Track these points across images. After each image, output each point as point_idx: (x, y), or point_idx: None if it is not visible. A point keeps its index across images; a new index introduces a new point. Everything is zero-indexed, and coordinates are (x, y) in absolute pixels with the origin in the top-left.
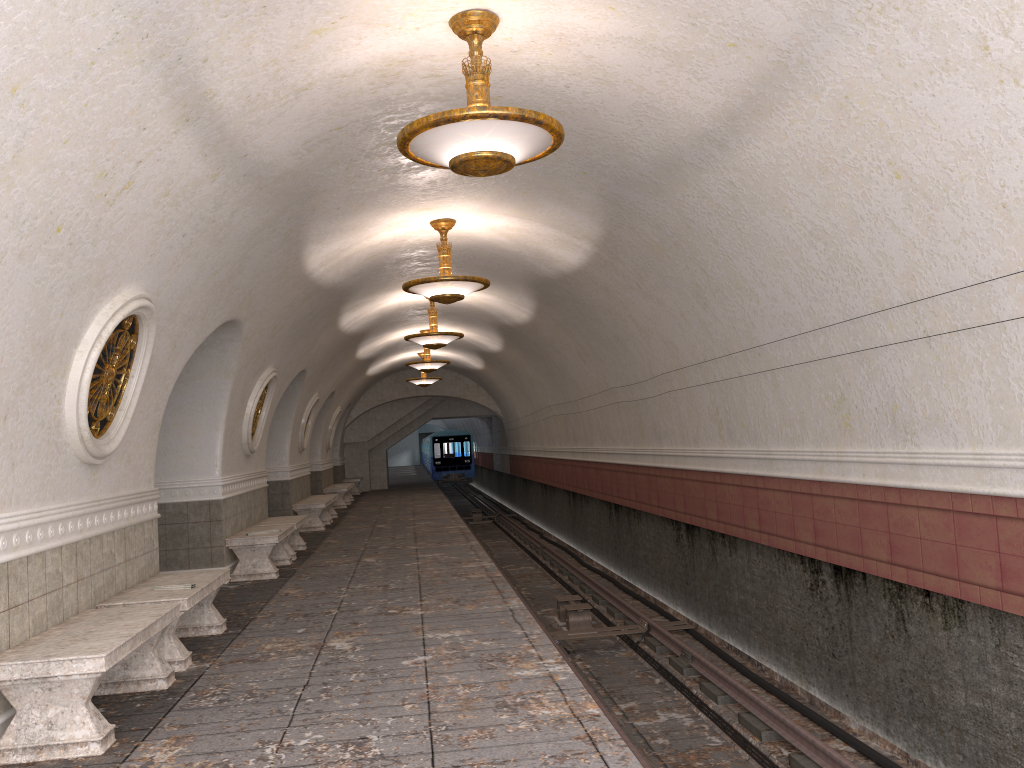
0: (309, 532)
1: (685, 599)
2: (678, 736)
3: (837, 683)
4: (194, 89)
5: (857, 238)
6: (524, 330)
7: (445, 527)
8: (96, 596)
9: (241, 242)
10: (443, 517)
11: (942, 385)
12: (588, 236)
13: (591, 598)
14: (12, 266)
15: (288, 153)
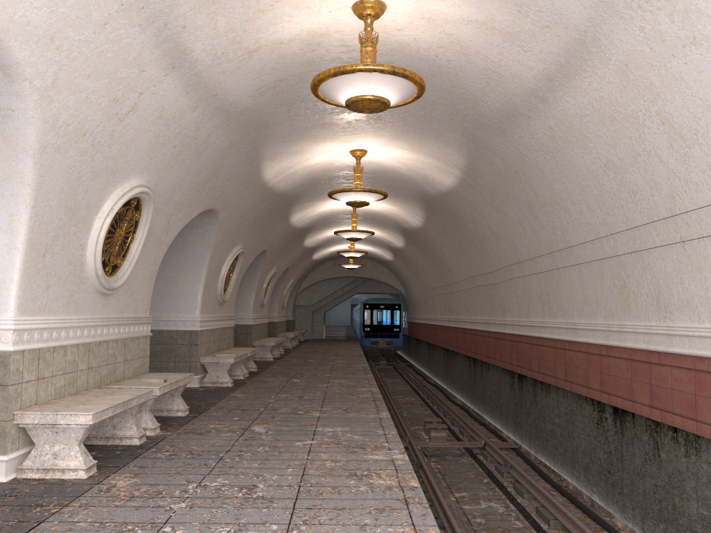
0: (262, 361)
1: (514, 427)
2: (492, 518)
3: (611, 492)
4: (177, 46)
5: (636, 169)
6: (418, 233)
7: (353, 365)
8: (101, 380)
9: (215, 155)
10: (354, 358)
11: (691, 277)
12: (457, 165)
13: (450, 422)
14: (52, 155)
15: (246, 95)
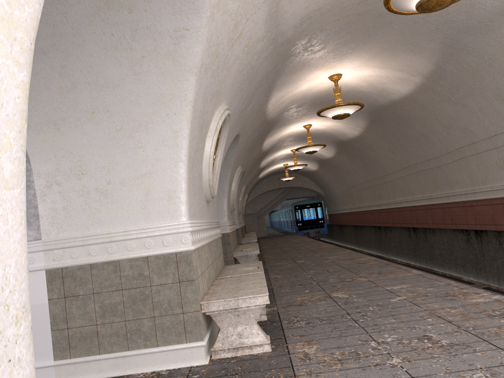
0: None
1: (476, 272)
2: None
3: None
4: None
5: None
6: (353, 142)
7: (322, 246)
8: (215, 273)
9: (255, 85)
10: (315, 243)
11: None
12: (421, 73)
13: None
14: (202, 75)
15: (292, 26)
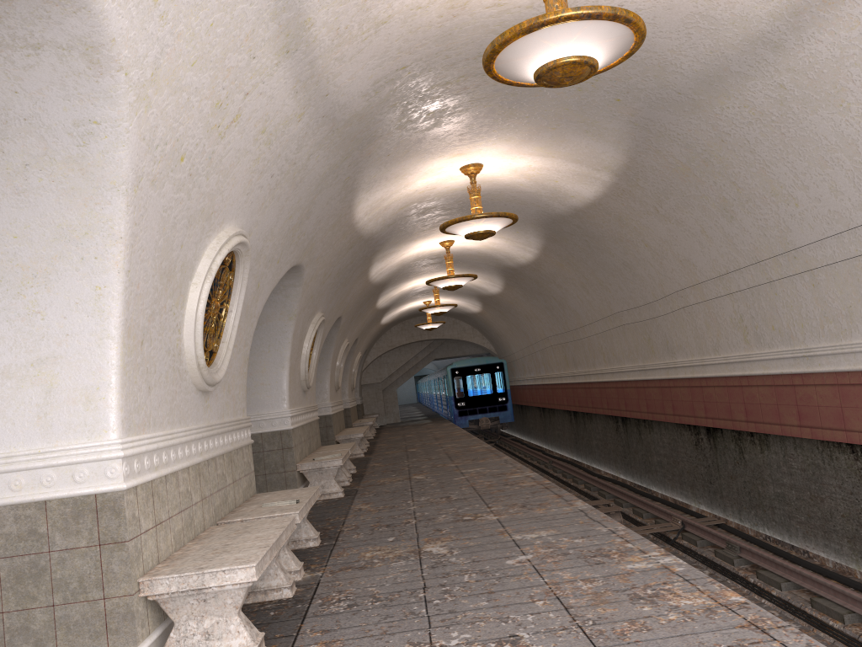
0: (351, 459)
1: (709, 497)
2: None
3: None
4: (297, 17)
5: None
6: (526, 270)
7: (471, 447)
8: (216, 514)
9: (311, 187)
10: (464, 440)
11: None
12: (609, 167)
13: (613, 502)
14: (146, 192)
15: (359, 94)
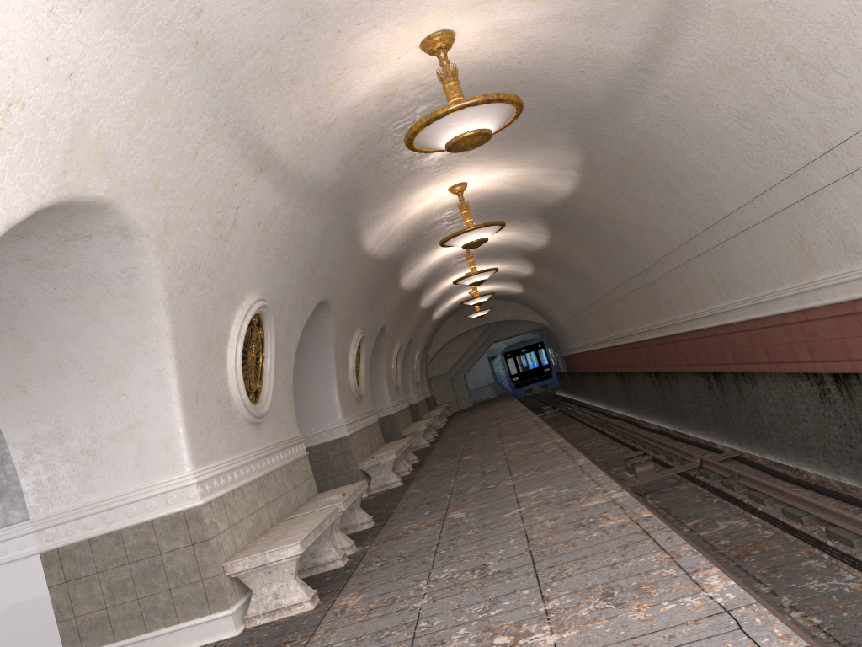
0: (418, 450)
1: (728, 434)
2: (736, 536)
3: (860, 468)
4: (260, 148)
5: (774, 112)
6: (546, 252)
7: (522, 422)
8: (281, 513)
9: (315, 243)
10: (519, 416)
11: None
12: (571, 166)
13: (652, 451)
14: (178, 299)
15: (332, 171)
